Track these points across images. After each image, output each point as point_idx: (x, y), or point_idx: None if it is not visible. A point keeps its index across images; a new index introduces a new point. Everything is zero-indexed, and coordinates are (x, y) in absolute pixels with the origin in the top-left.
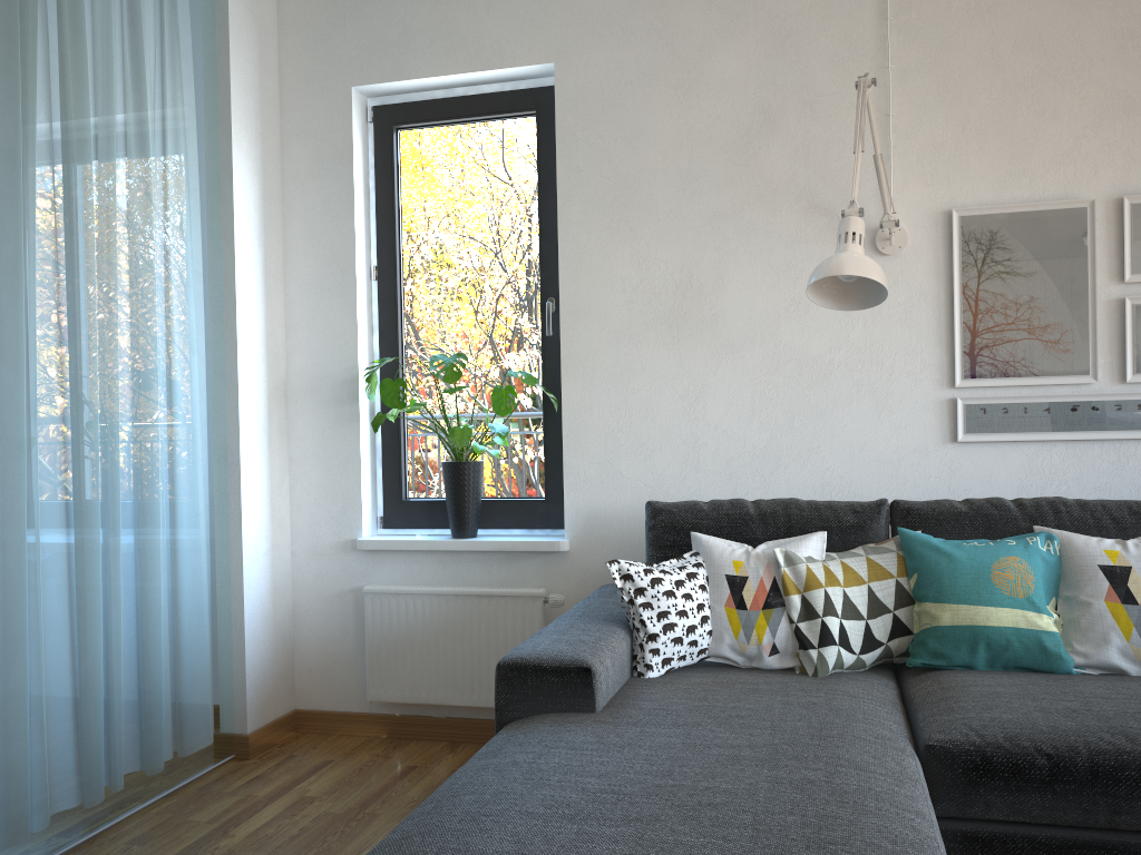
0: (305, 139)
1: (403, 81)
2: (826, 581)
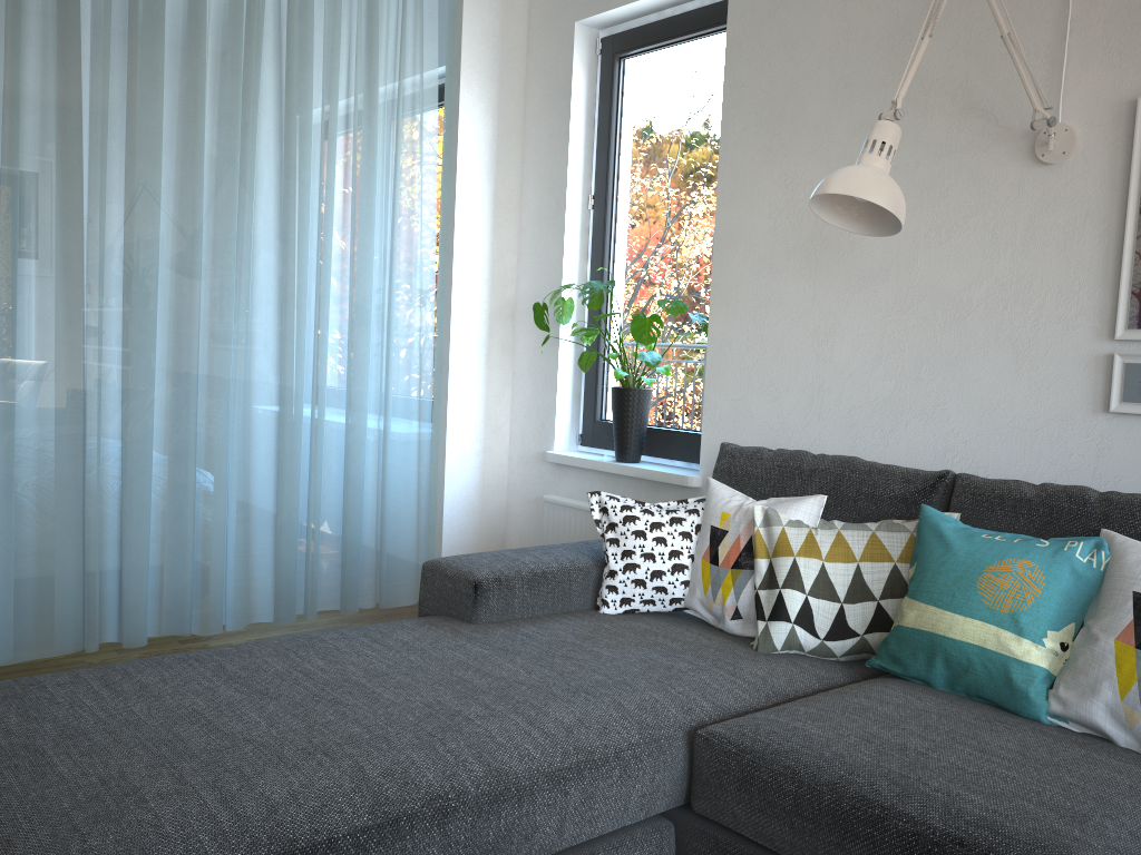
0: (541, 77)
1: (612, 10)
2: (800, 550)
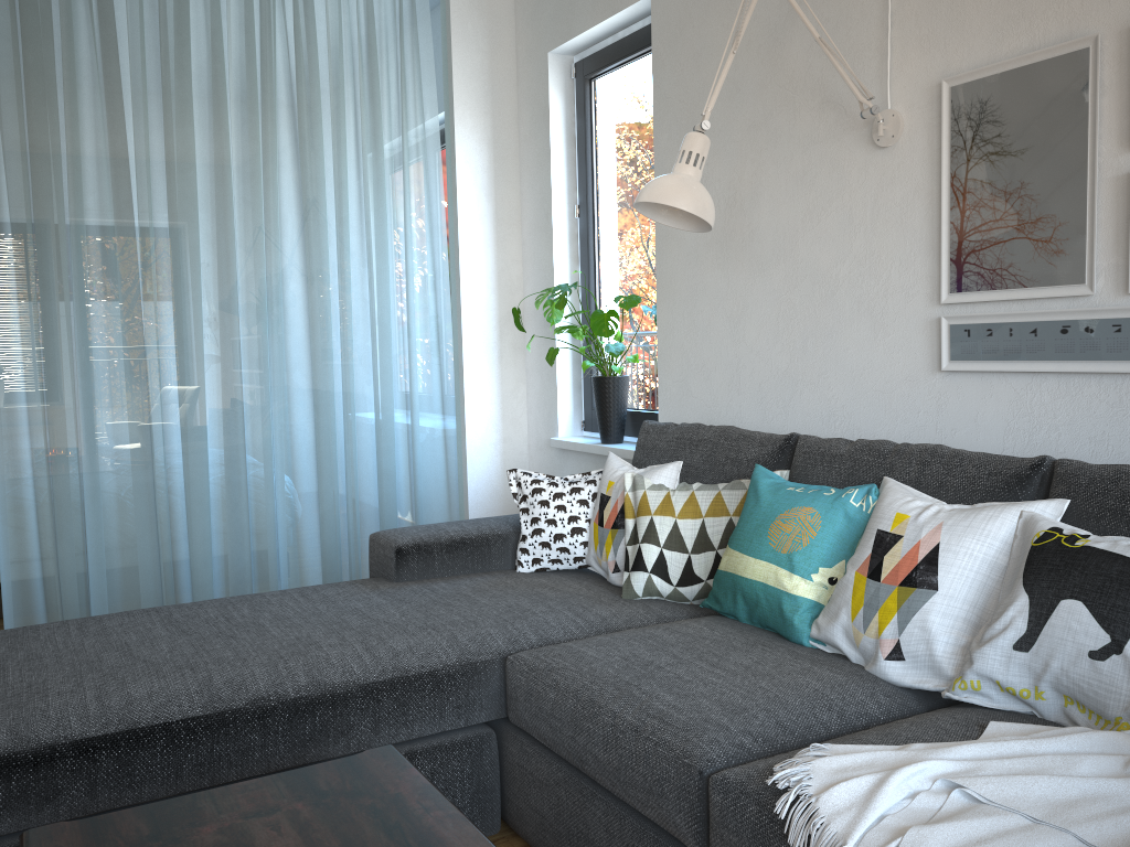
0: (528, 104)
1: (573, 39)
2: (657, 510)
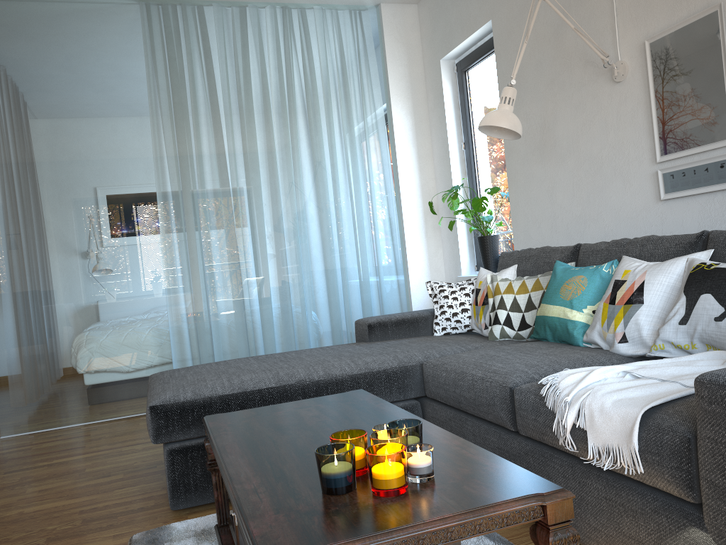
0: (431, 90)
1: (453, 50)
2: (504, 291)
